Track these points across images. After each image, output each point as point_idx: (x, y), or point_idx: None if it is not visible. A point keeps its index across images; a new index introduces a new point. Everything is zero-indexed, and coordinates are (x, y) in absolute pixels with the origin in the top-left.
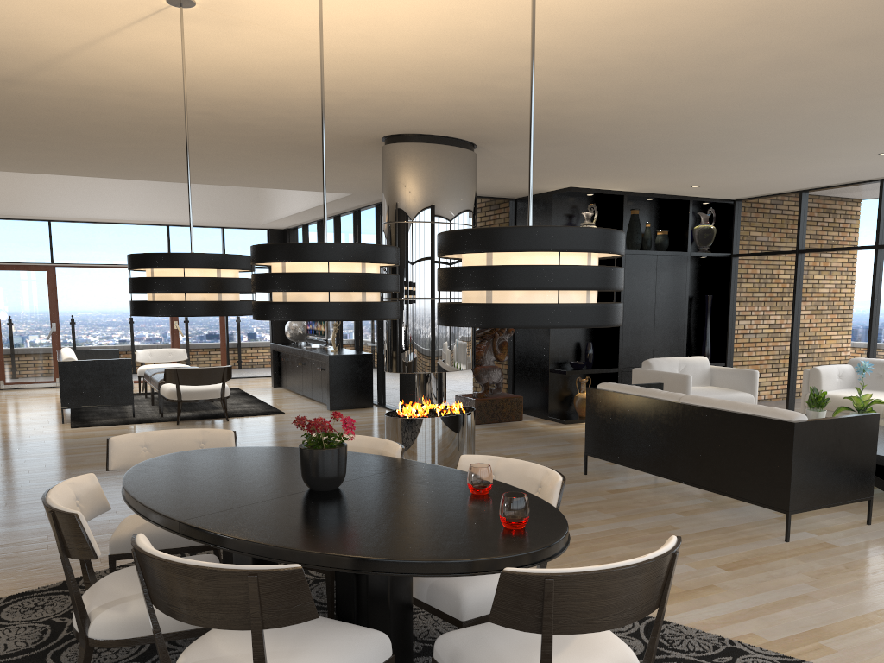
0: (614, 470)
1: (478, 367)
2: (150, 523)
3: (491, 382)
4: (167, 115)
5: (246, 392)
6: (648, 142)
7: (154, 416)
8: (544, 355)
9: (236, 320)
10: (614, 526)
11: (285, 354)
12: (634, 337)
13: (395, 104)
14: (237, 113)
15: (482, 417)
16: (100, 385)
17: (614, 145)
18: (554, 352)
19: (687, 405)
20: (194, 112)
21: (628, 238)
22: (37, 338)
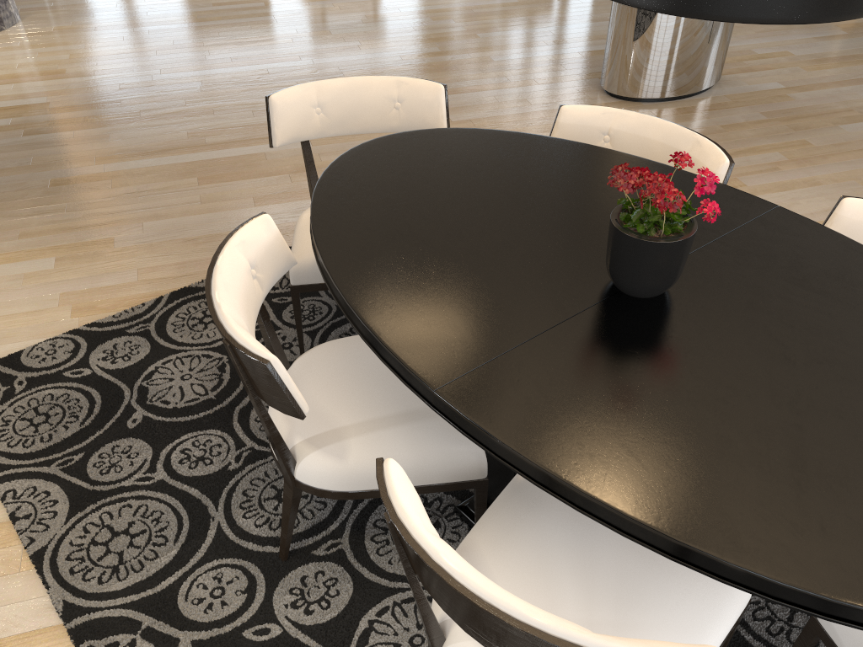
0: None
1: None
2: None
3: None
4: None
5: None
6: None
7: None
8: None
9: None
10: None
11: None
12: None
13: None
14: None
15: None
16: None
17: None
18: None
19: None
20: None
21: None
22: None
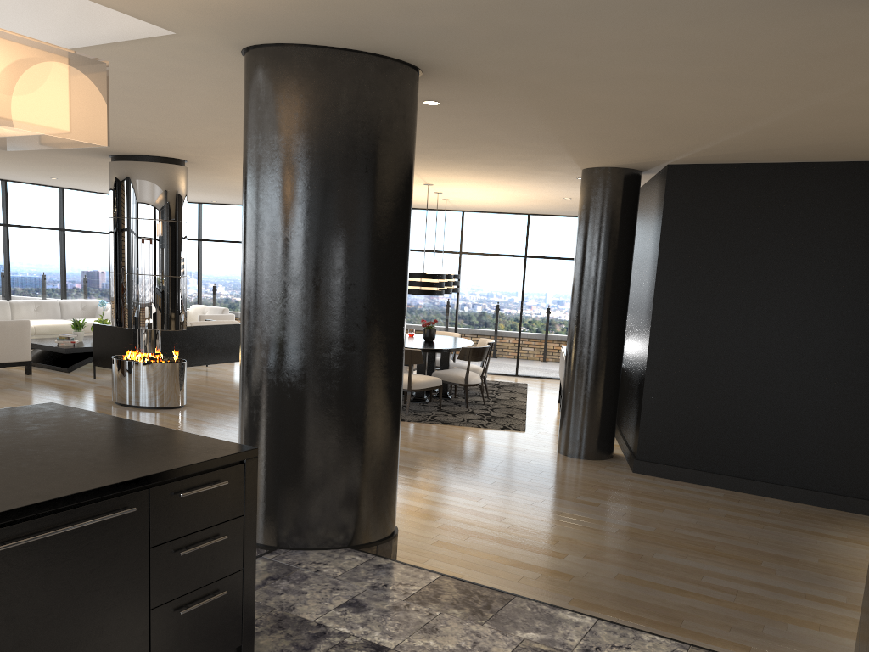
0: None
1: None
2: (426, 375)
3: None
4: None
5: None
6: None
7: None
8: None
9: None
10: None
11: None
12: None
13: None
14: None
15: None
16: None
17: None
18: None
19: (201, 326)
20: None
21: None
22: None
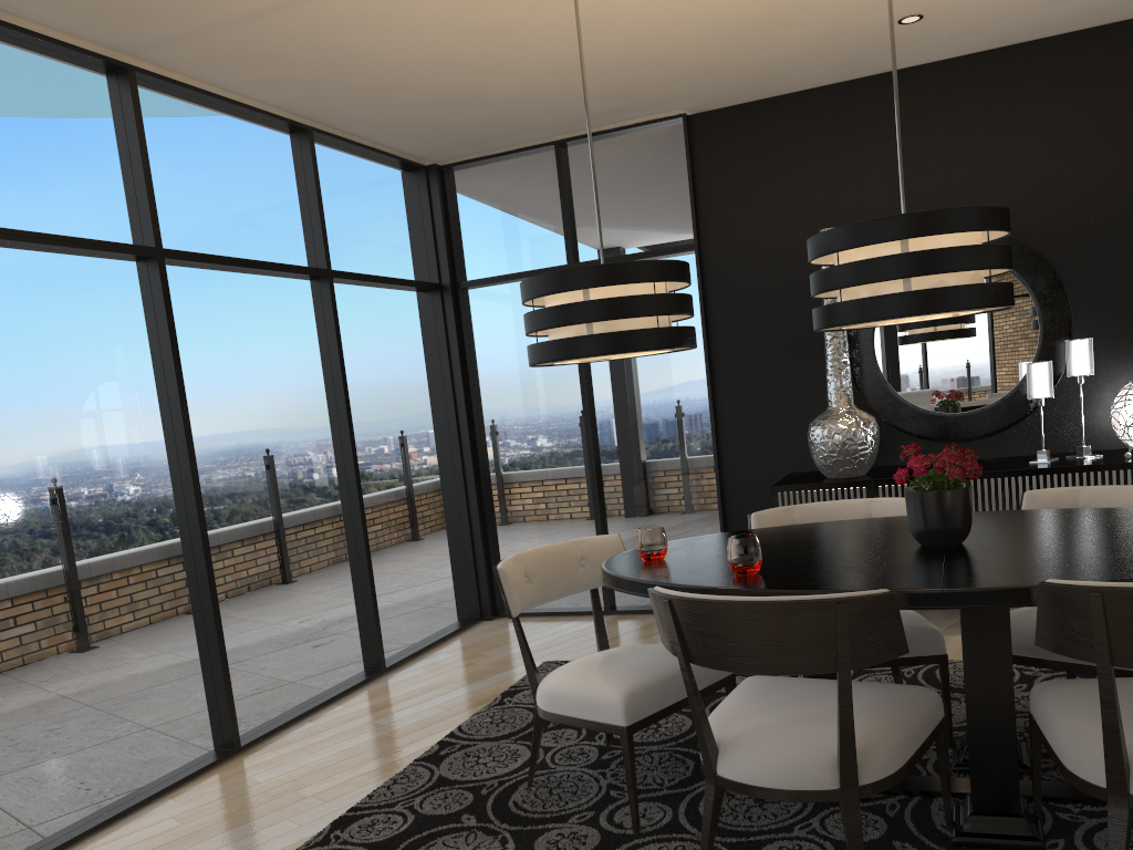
0: None
1: None
2: None
3: None
4: None
5: None
6: None
7: None
8: None
9: None
10: None
11: None
12: None
13: None
14: None
15: None
16: None
17: None
18: None
19: None
20: None
21: None
22: None
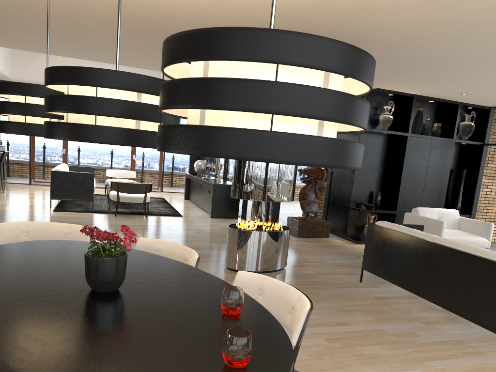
0: (381, 281)
1: (303, 200)
2: None
3: (311, 211)
4: (95, 7)
5: (166, 201)
6: (433, 53)
7: (105, 209)
8: (348, 197)
9: (169, 158)
10: (371, 327)
11: (192, 180)
12: (410, 192)
13: (246, 5)
14: (141, 8)
15: (302, 233)
16: (74, 187)
17: (408, 54)
18: (354, 196)
19: (438, 244)
20: (112, 6)
21: (413, 126)
22: (54, 157)
